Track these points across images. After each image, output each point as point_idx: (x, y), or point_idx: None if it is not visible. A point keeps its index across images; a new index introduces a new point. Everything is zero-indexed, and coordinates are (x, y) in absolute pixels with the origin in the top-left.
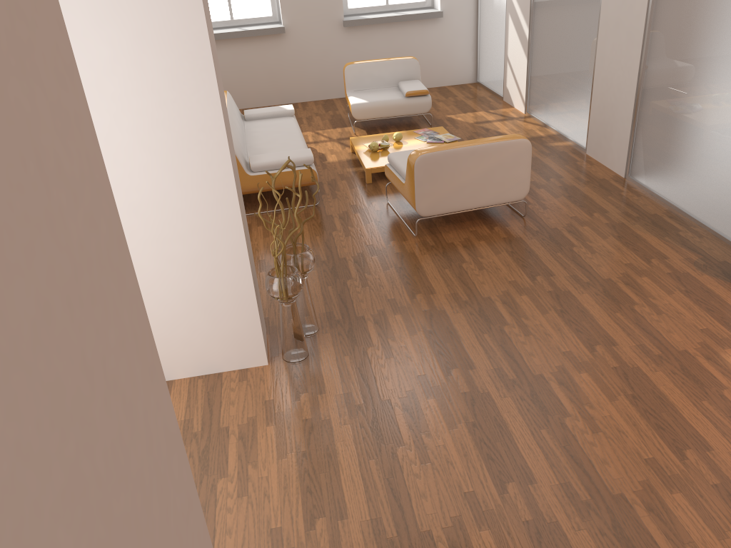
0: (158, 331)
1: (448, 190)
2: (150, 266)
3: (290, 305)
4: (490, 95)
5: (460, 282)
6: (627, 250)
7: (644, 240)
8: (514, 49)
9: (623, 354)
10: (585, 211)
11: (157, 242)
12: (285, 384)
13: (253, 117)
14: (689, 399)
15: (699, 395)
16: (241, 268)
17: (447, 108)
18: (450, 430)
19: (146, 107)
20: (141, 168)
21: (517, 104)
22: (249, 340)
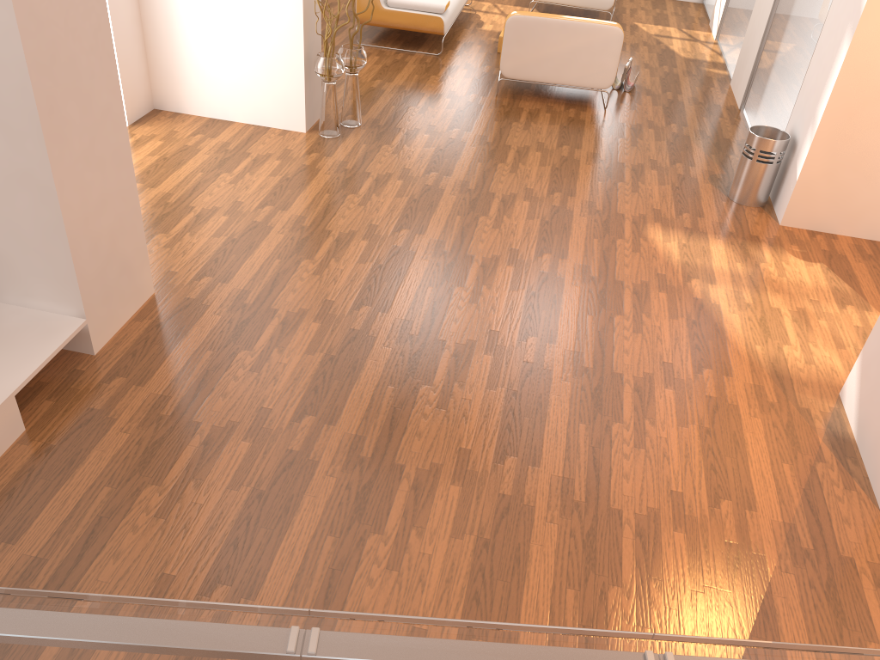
0: (230, 76)
1: (533, 58)
2: (233, 18)
3: (329, 86)
4: (700, 17)
5: (498, 132)
6: (666, 152)
7: (690, 151)
8: None
9: (571, 202)
10: (666, 120)
11: (240, 0)
12: (307, 145)
13: None
14: (587, 235)
15: (597, 236)
16: (297, 41)
17: (643, 17)
18: (395, 198)
19: None
20: None
21: (714, 29)
22: (294, 106)
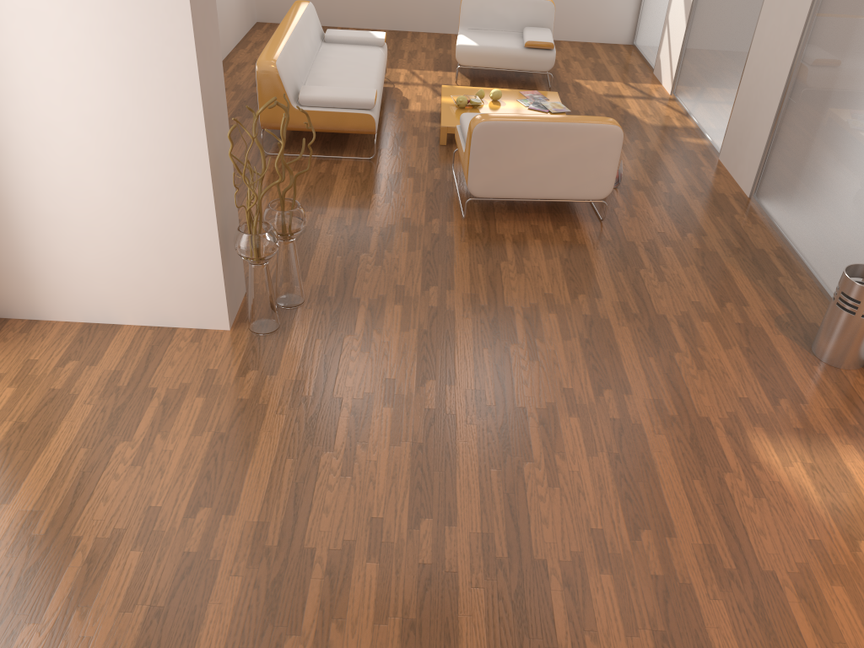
0: (108, 267)
1: (510, 171)
2: (102, 192)
3: (260, 268)
4: (640, 64)
5: (488, 283)
6: (704, 285)
7: (731, 279)
8: (676, 10)
9: (632, 406)
10: (679, 229)
11: (111, 166)
12: (238, 355)
13: (335, 39)
14: (681, 474)
15: (695, 473)
16: (205, 214)
17: (581, 71)
18: (391, 447)
19: (104, 4)
20: (96, 75)
21: (665, 81)
22: (210, 298)
